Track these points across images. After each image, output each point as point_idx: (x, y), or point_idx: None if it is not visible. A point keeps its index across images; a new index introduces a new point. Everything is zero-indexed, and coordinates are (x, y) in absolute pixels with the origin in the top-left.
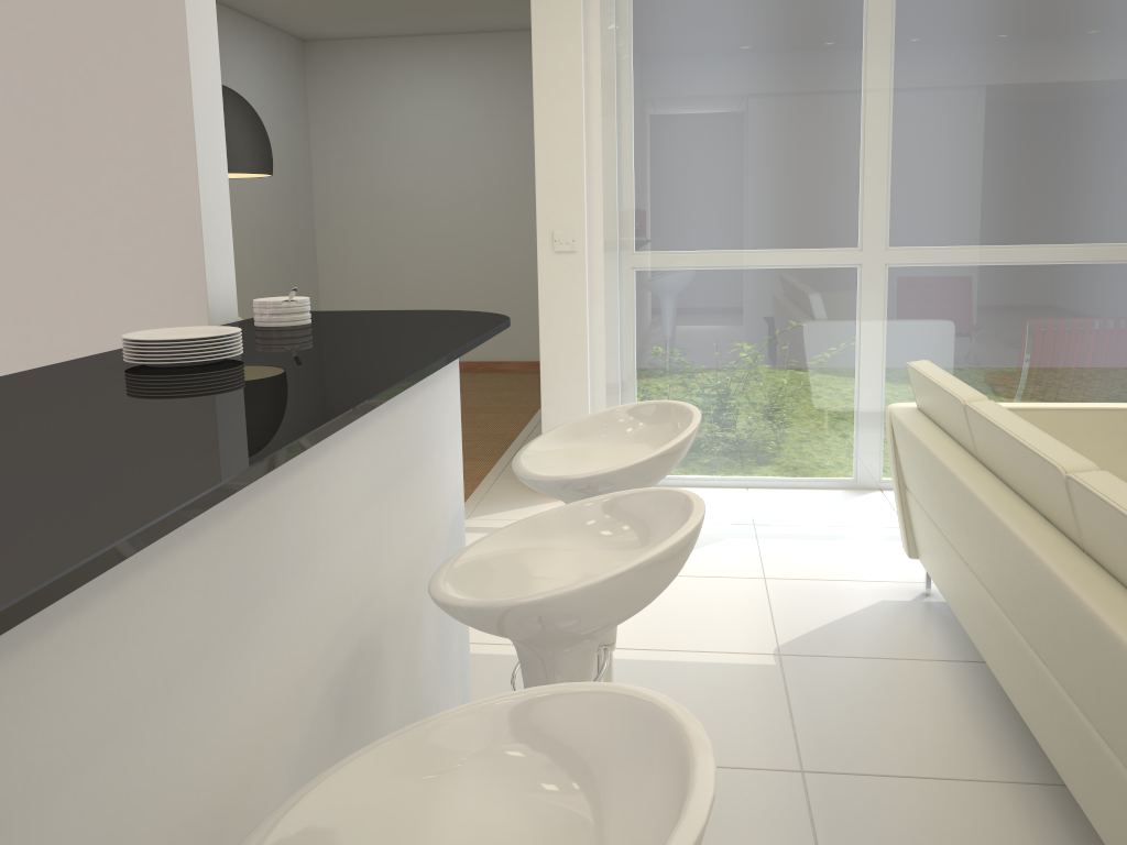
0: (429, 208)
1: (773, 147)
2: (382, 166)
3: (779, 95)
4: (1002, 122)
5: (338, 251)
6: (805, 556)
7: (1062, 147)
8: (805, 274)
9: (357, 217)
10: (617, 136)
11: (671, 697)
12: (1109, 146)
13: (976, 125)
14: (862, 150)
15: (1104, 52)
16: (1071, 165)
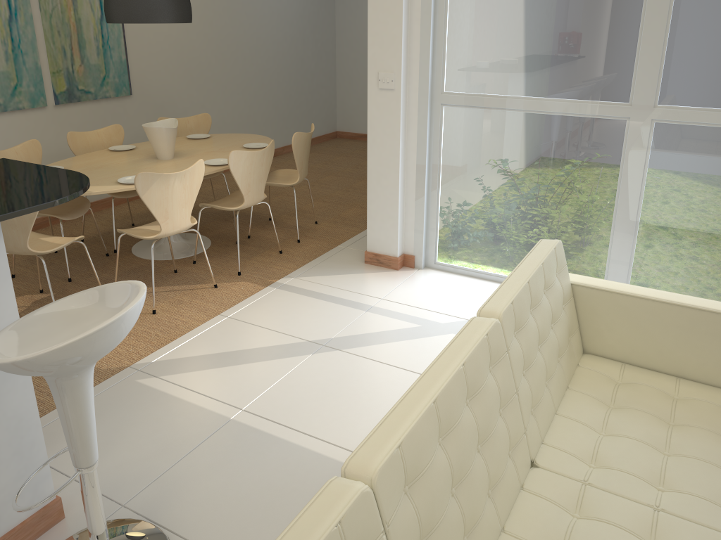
0: None
1: (562, 8)
2: None
3: None
4: None
5: (349, 56)
6: None
7: None
8: (579, 122)
9: (361, 32)
10: None
11: (257, 477)
12: None
13: None
14: (643, 13)
15: None
16: None
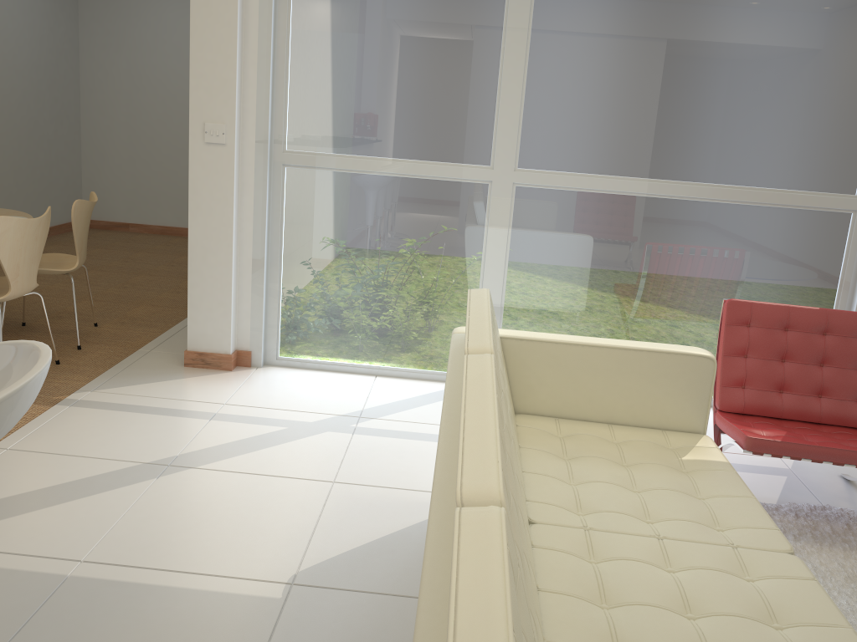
0: (182, 94)
1: (419, 64)
2: (142, 52)
3: (428, 14)
4: (627, 62)
5: (100, 123)
6: (387, 457)
7: (679, 91)
8: (441, 186)
9: (118, 95)
10: (275, 38)
11: (142, 640)
12: (720, 94)
13: (605, 62)
14: (500, 74)
15: (724, 5)
16: (685, 108)
